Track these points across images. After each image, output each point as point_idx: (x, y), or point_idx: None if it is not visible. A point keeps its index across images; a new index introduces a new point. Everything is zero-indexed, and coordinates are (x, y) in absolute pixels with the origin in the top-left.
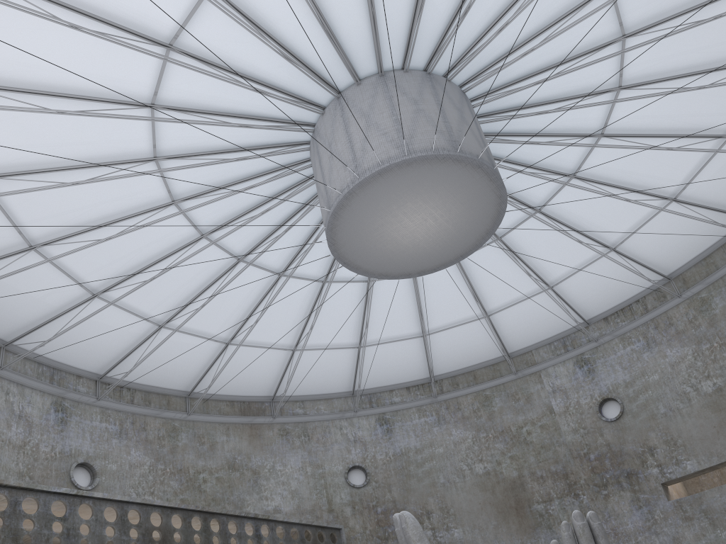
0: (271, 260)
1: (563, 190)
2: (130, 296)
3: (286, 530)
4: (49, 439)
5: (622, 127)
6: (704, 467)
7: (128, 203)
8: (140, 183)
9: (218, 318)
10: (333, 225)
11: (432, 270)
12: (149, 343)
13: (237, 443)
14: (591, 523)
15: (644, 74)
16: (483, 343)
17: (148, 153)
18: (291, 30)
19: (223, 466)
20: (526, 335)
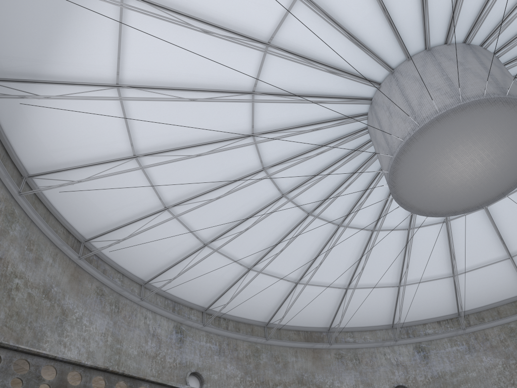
0: (332, 213)
1: None
2: (228, 245)
3: None
4: (172, 353)
5: None
6: None
7: (232, 172)
8: (241, 155)
9: (290, 262)
10: (395, 169)
11: (475, 208)
12: (240, 283)
13: (303, 363)
14: None
15: None
16: (505, 282)
17: (248, 131)
18: (357, 21)
19: (294, 381)
20: None
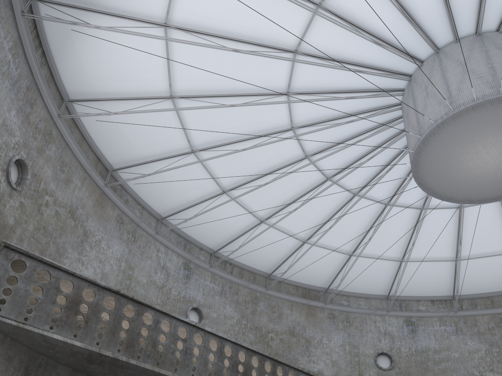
0: (351, 182)
1: None
2: (246, 196)
3: None
4: (177, 287)
5: None
6: None
7: (261, 126)
8: (273, 111)
9: (302, 222)
10: (420, 150)
11: (491, 200)
12: (250, 233)
13: (297, 317)
14: None
15: None
16: None
17: (283, 89)
18: None
19: (286, 331)
20: None
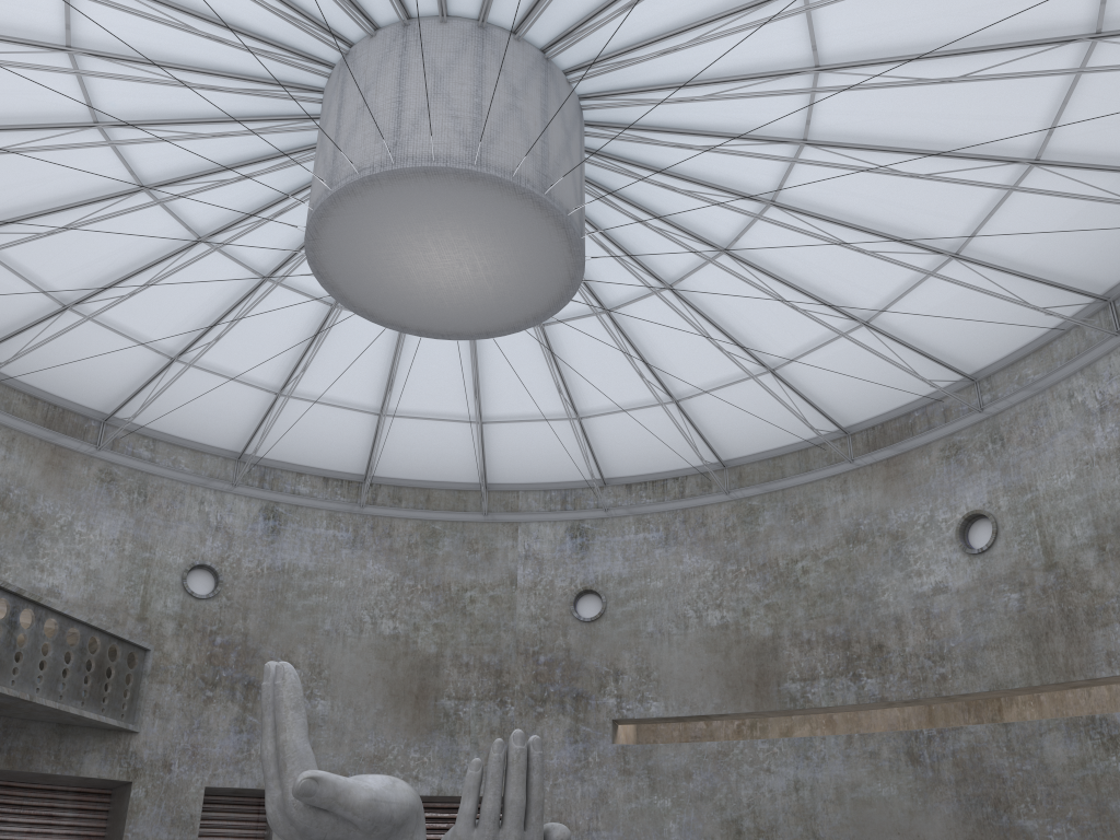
0: (196, 211)
1: (649, 300)
2: None
3: (62, 627)
4: None
5: (752, 253)
6: (670, 714)
7: None
8: None
9: (67, 261)
10: (326, 212)
11: (438, 336)
12: None
13: (21, 468)
14: (531, 751)
15: (805, 200)
16: (458, 456)
17: None
18: None
19: None
20: (520, 468)
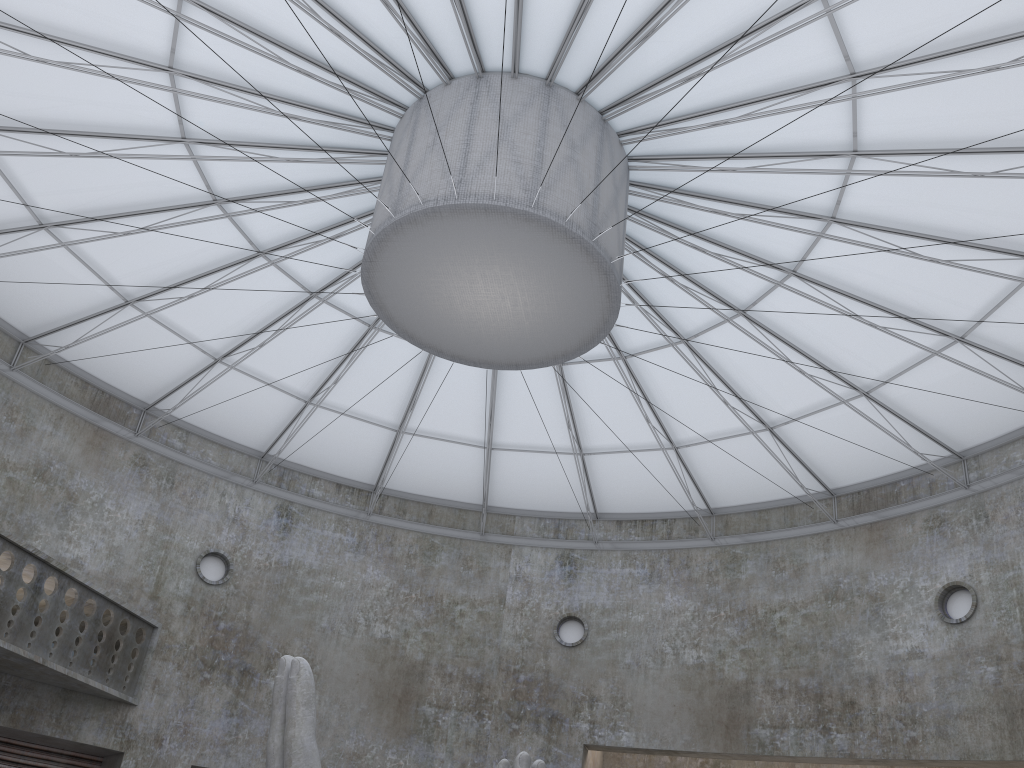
0: (260, 227)
1: (664, 351)
2: (20, 158)
3: (81, 597)
4: None
5: (767, 317)
6: (640, 746)
7: (100, 30)
8: (137, 13)
9: (136, 261)
10: (386, 237)
11: (470, 362)
12: (8, 239)
13: (64, 444)
14: None
15: (825, 273)
16: (464, 477)
17: None
18: None
19: (28, 467)
20: (520, 494)
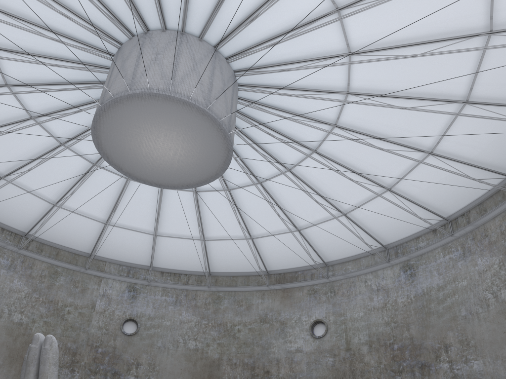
0: (12, 70)
1: (216, 192)
2: None
3: None
4: None
5: (270, 187)
6: None
7: None
8: None
9: None
10: (120, 101)
11: (135, 178)
12: None
13: None
14: None
15: (302, 174)
16: (84, 237)
17: None
18: None
19: None
20: (112, 251)
